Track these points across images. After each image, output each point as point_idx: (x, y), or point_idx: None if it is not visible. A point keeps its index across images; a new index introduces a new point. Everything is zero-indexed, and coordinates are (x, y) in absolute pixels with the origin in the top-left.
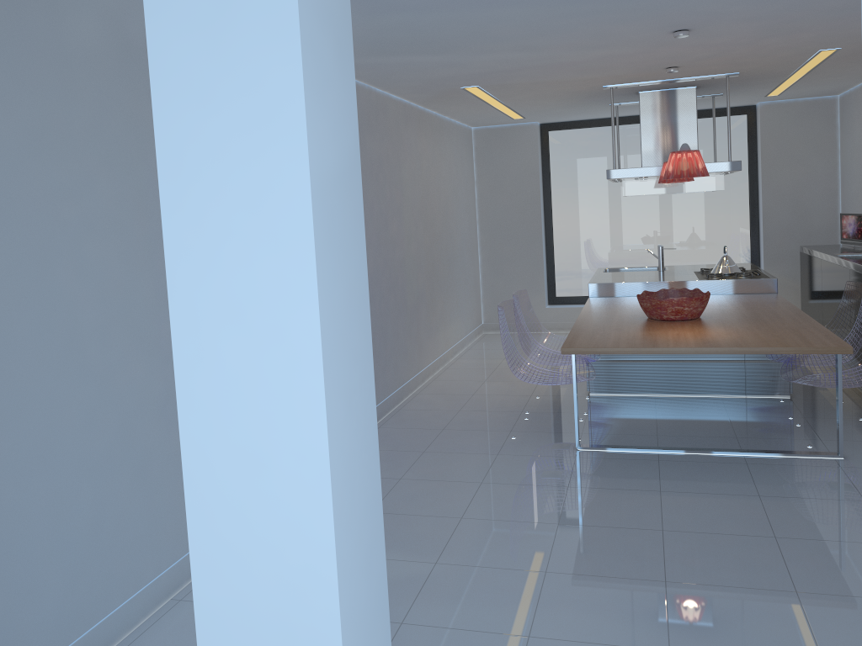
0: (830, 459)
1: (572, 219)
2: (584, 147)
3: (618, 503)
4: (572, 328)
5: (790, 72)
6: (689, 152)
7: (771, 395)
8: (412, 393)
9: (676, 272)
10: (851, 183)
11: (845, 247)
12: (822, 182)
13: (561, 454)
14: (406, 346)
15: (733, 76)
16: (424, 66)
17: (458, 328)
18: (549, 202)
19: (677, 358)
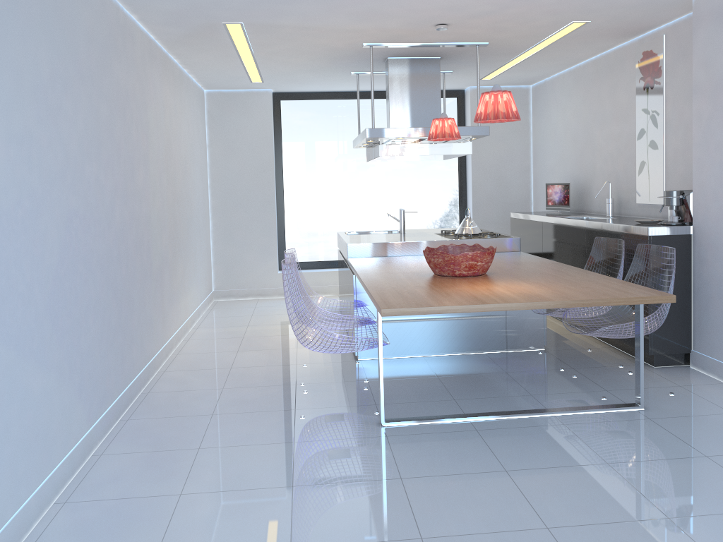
0: (633, 411)
1: (302, 187)
2: (315, 118)
3: (472, 494)
4: (368, 287)
5: (525, 50)
6: (504, 93)
7: (528, 348)
8: (158, 371)
9: (418, 234)
10: (545, 160)
11: (553, 213)
12: (518, 159)
13: (369, 434)
14: (151, 317)
15: (483, 45)
16: None
17: (195, 295)
18: (281, 169)
19: (444, 316)
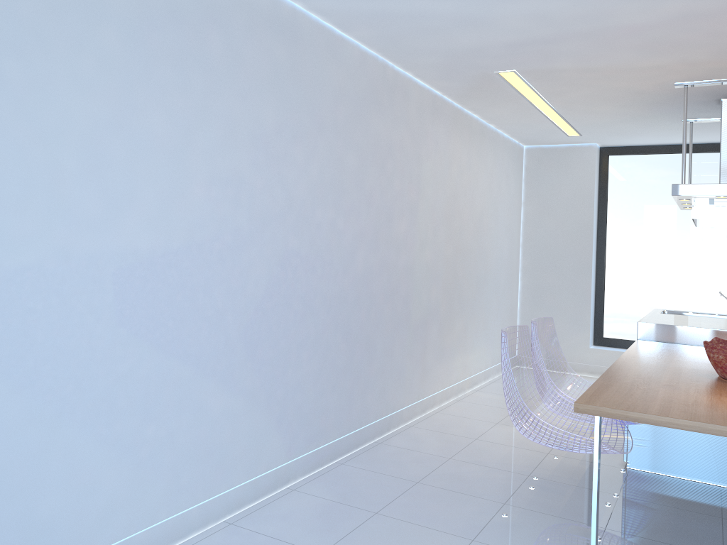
0: None
1: (628, 253)
2: (649, 175)
3: None
4: (603, 375)
5: None
6: None
7: None
8: (406, 424)
9: None
10: None
11: None
12: None
13: None
14: (403, 368)
15: None
16: (437, 22)
17: (482, 356)
18: (603, 231)
19: None
